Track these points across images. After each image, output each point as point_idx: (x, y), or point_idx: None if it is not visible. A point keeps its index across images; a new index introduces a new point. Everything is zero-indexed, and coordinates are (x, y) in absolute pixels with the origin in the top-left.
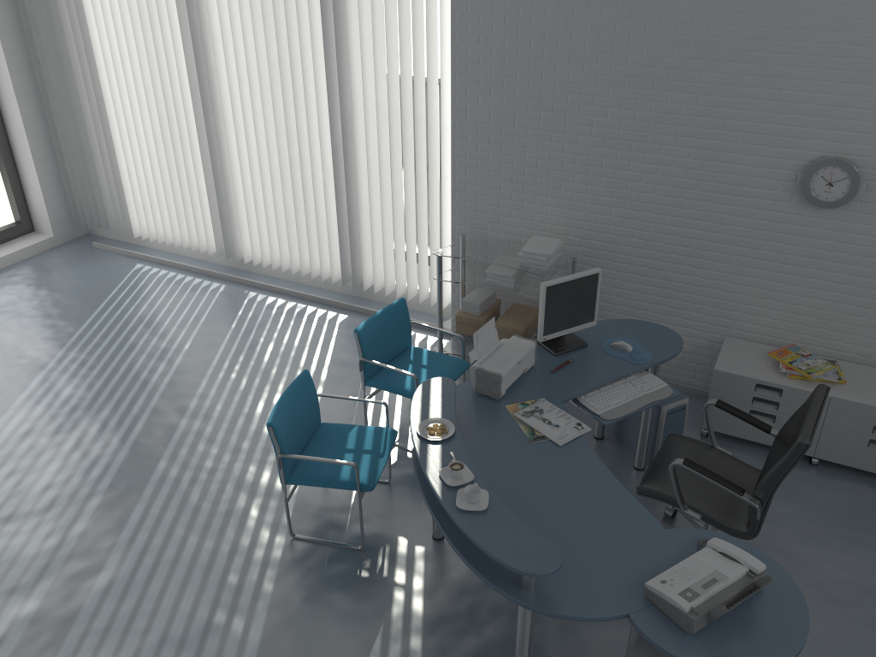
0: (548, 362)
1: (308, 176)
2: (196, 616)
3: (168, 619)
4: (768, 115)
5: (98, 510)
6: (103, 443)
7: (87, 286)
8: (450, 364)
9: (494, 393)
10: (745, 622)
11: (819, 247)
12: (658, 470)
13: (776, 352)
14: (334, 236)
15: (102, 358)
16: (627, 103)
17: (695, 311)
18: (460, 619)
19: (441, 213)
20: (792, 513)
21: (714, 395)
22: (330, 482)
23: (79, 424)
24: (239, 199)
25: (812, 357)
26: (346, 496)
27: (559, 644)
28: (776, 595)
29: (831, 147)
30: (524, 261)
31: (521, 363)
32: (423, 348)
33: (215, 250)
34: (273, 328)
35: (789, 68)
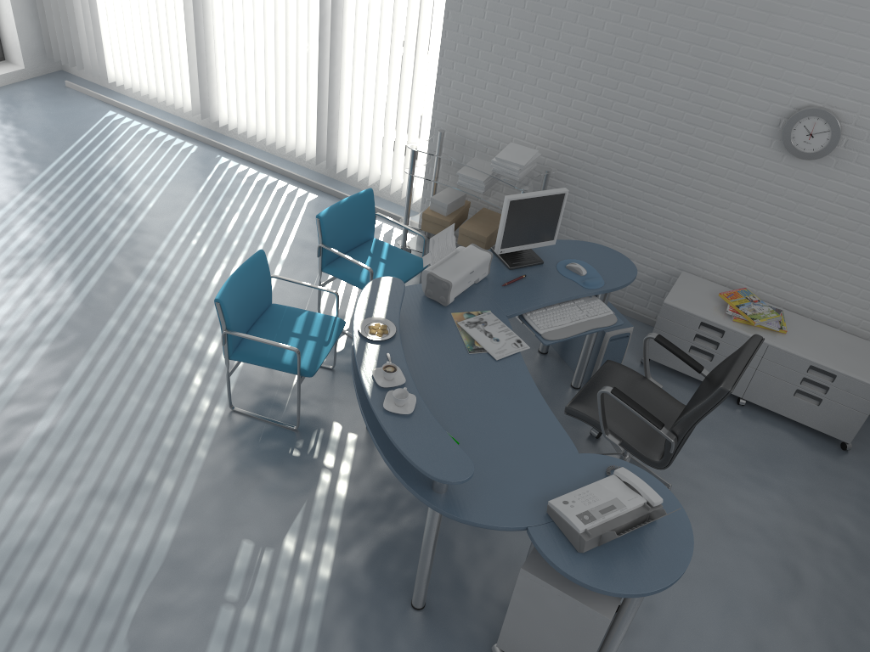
0: (502, 275)
1: (292, 45)
2: (129, 472)
3: (101, 472)
4: (764, 54)
5: (44, 359)
6: (56, 293)
7: (55, 127)
8: (408, 261)
9: (442, 299)
10: (633, 548)
11: (788, 197)
12: (589, 393)
13: (726, 294)
14: (312, 112)
15: (63, 205)
16: (625, 19)
17: (657, 242)
18: (380, 507)
19: (423, 105)
20: (710, 448)
21: (660, 327)
22: (272, 363)
23: (34, 271)
24: (220, 59)
25: (760, 303)
26: (289, 377)
27: (468, 541)
28: (667, 527)
29: (819, 97)
30: (497, 168)
31: (474, 273)
32: (388, 240)
33: (190, 108)
34: (240, 199)
35: (794, 7)
